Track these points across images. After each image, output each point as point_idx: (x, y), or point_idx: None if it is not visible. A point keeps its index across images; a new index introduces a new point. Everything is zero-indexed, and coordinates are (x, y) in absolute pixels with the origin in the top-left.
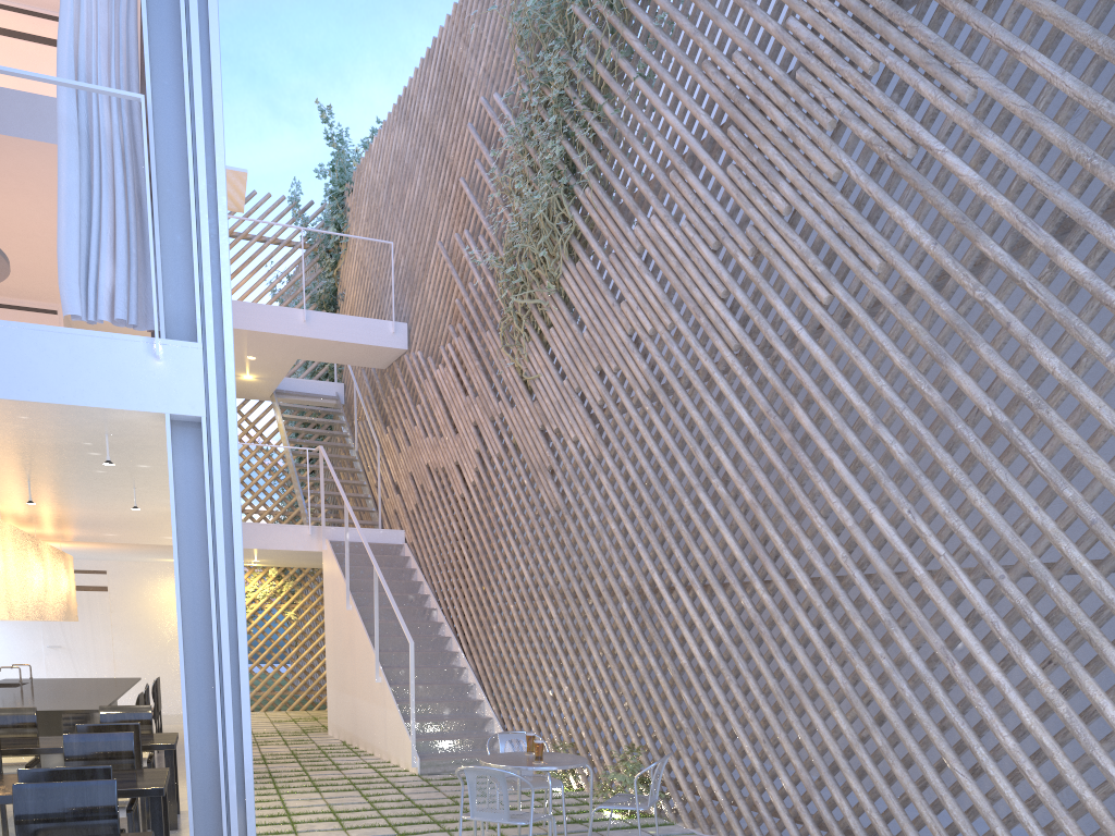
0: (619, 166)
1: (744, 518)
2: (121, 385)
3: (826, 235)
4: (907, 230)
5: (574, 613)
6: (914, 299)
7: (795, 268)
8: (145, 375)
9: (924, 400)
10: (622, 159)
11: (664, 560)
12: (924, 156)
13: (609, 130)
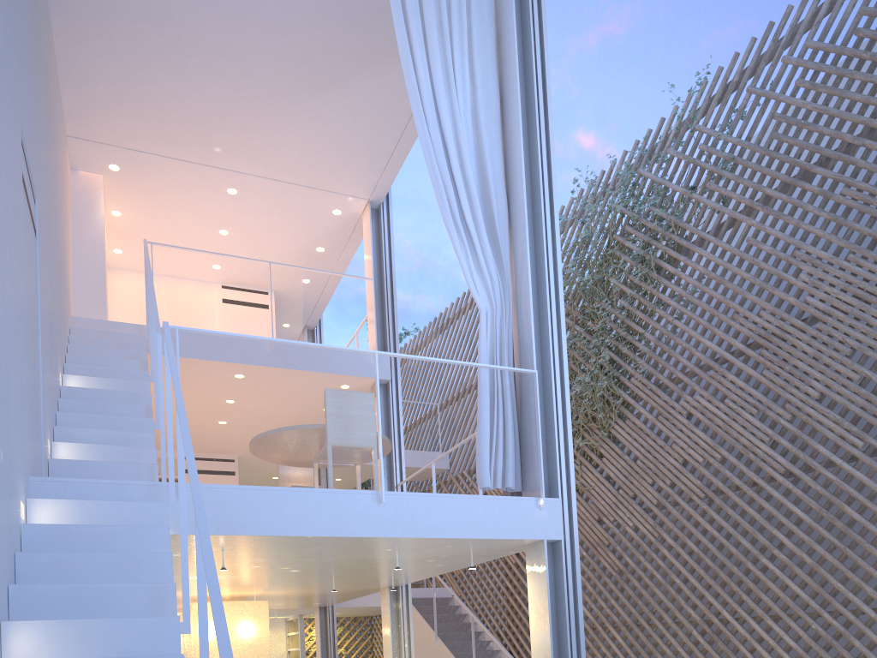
0: (655, 365)
1: (805, 573)
2: (523, 525)
3: (857, 410)
4: None
5: (643, 639)
6: None
7: (832, 427)
8: (534, 518)
9: None
10: (664, 363)
11: (732, 601)
12: None
13: (644, 345)
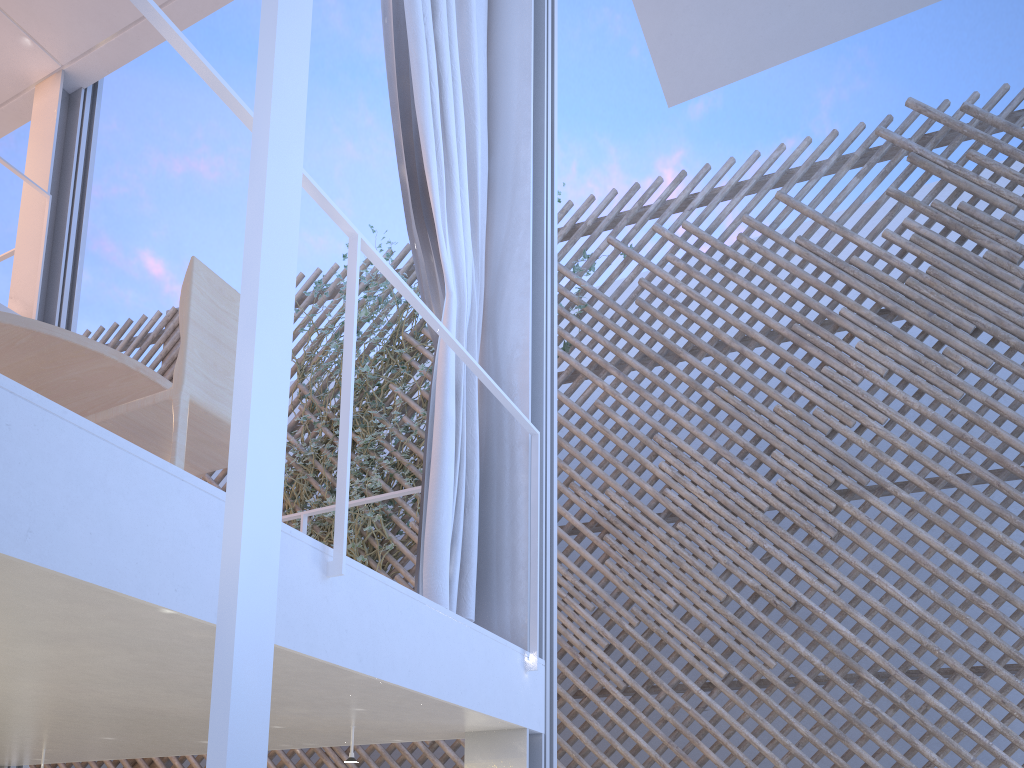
0: None
1: None
2: (508, 696)
3: (722, 634)
4: (798, 649)
5: None
6: (797, 691)
7: (690, 647)
8: (520, 686)
9: (817, 757)
10: None
11: None
12: (793, 607)
13: None
